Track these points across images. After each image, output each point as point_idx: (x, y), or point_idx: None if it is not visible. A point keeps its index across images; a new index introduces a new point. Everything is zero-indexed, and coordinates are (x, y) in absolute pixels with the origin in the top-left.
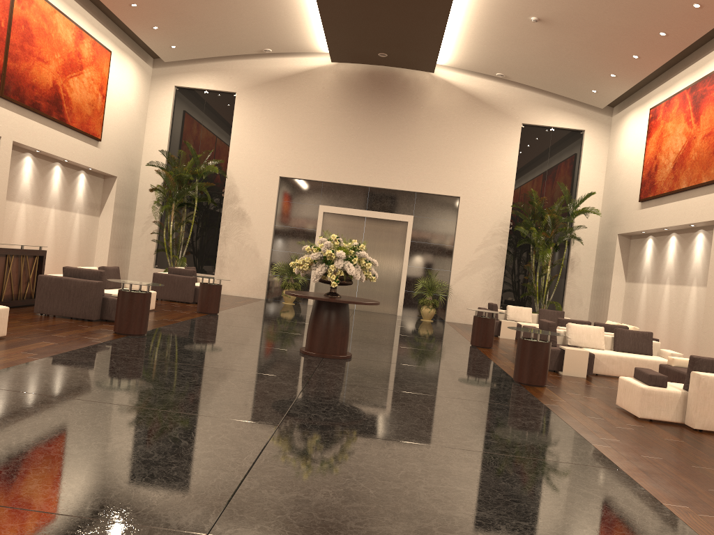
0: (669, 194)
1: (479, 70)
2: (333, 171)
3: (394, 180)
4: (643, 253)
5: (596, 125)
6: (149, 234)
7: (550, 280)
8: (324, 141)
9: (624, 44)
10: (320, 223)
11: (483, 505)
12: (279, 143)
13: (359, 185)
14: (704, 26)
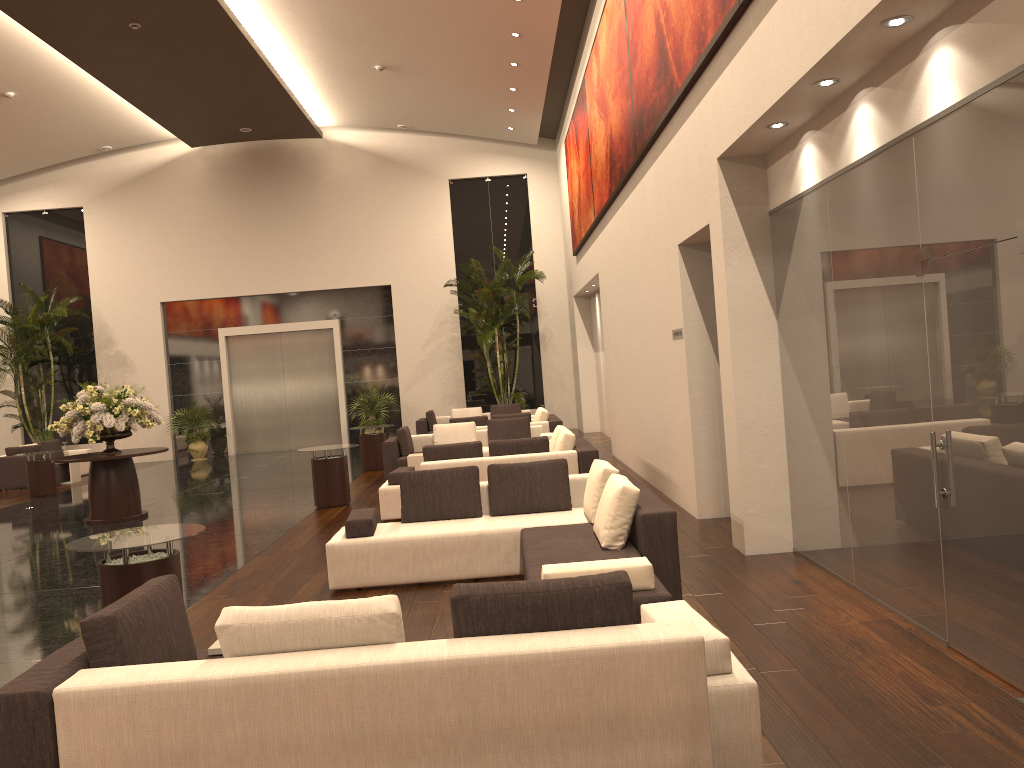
0: (582, 245)
1: (375, 124)
2: (227, 283)
3: (305, 280)
4: (596, 316)
5: (539, 165)
6: (8, 407)
7: (505, 368)
8: (208, 247)
9: (490, 79)
10: (224, 351)
11: (1, 628)
12: (151, 260)
13: (263, 294)
14: (543, 52)
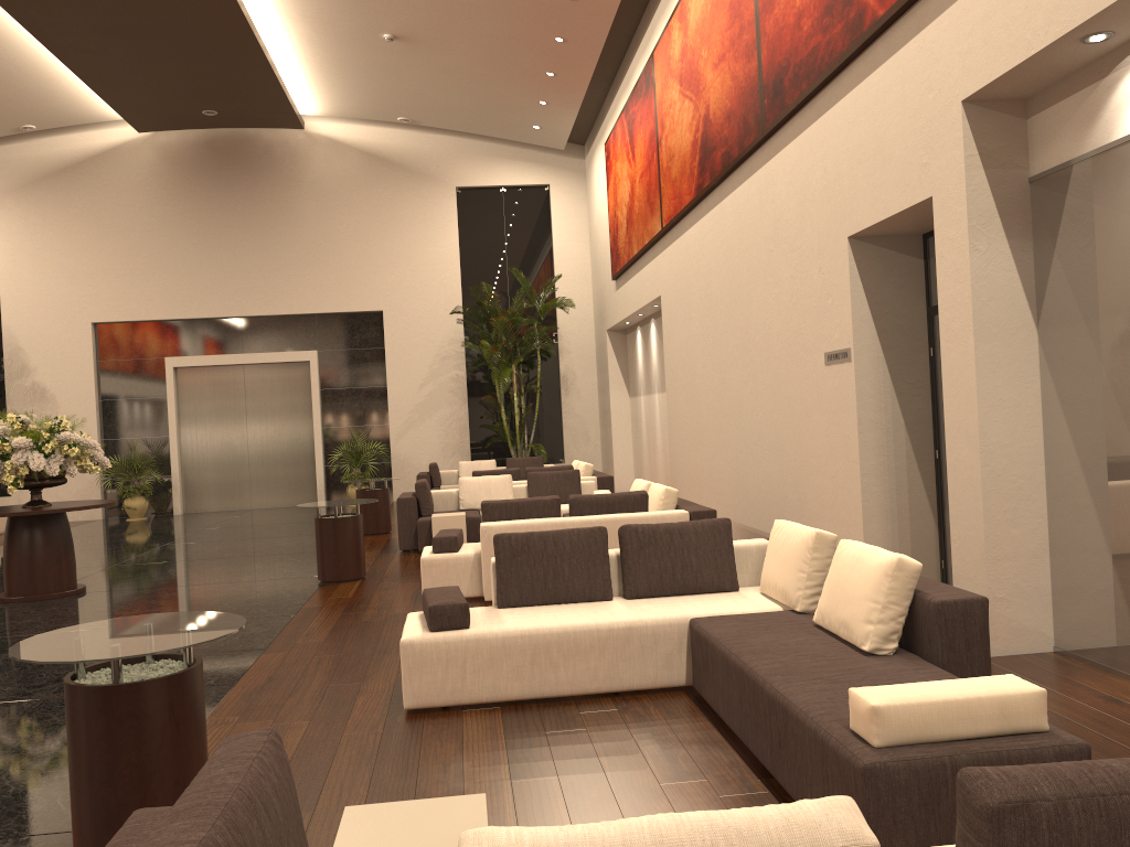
0: (630, 265)
1: (371, 116)
2: (178, 302)
3: (277, 301)
4: (636, 353)
5: (565, 175)
6: None
7: (523, 413)
8: (155, 257)
9: (525, 59)
10: (171, 386)
11: None
12: (81, 270)
13: (224, 317)
14: (599, 23)
